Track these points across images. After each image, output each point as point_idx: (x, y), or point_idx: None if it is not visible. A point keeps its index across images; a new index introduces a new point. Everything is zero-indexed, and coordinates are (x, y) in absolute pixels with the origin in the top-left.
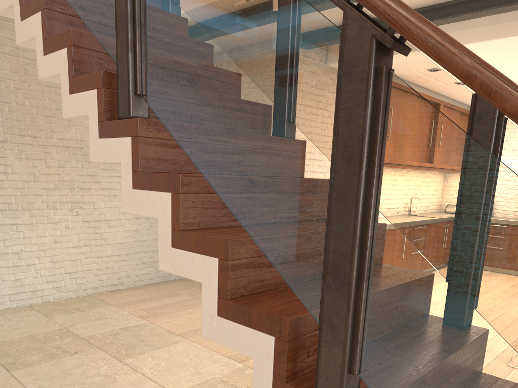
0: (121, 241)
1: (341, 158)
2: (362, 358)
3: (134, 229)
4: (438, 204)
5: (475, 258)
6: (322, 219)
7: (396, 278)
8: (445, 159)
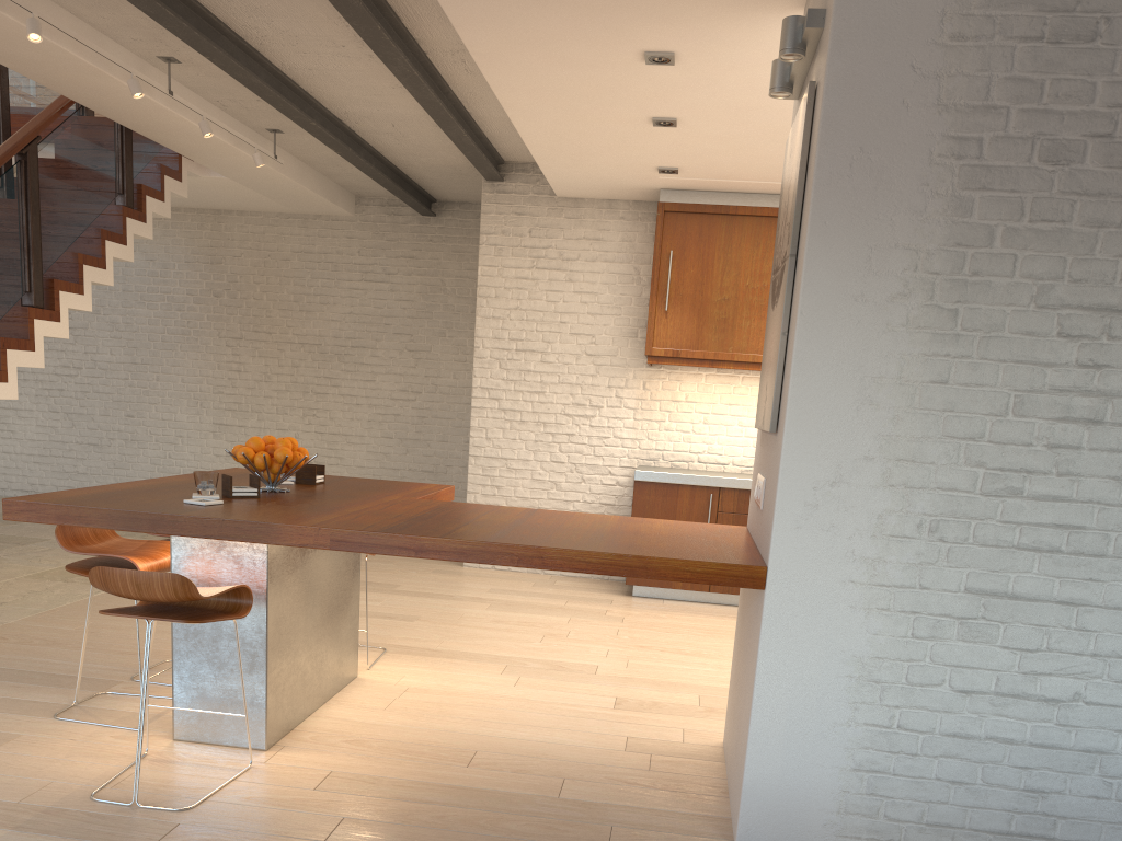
0: (362, 465)
1: None
2: None
3: (382, 451)
4: None
5: None
6: None
7: None
8: None
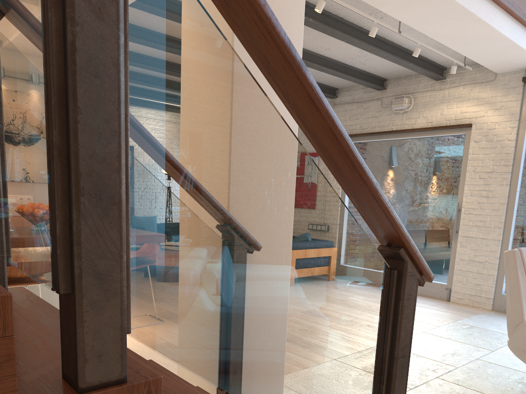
0: None
1: (85, 3)
2: (131, 307)
3: None
4: (198, 99)
5: (233, 157)
6: (34, 104)
7: (163, 189)
8: (200, 47)
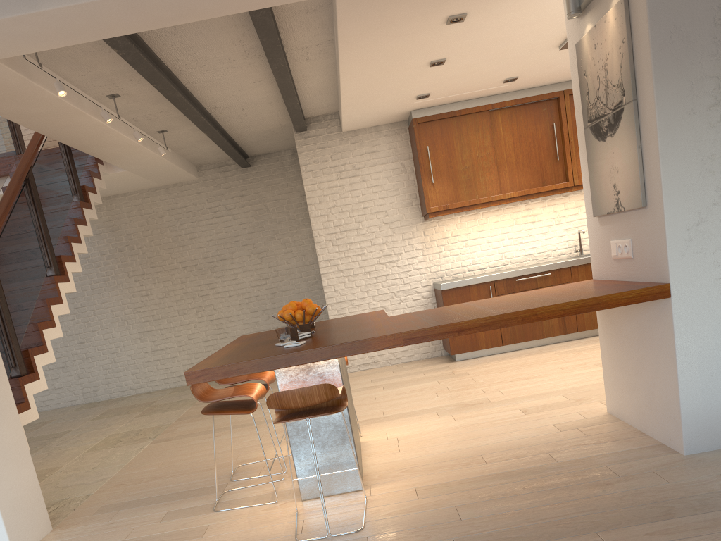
0: (242, 333)
1: None
2: None
3: (253, 321)
4: None
5: None
6: None
7: None
8: None
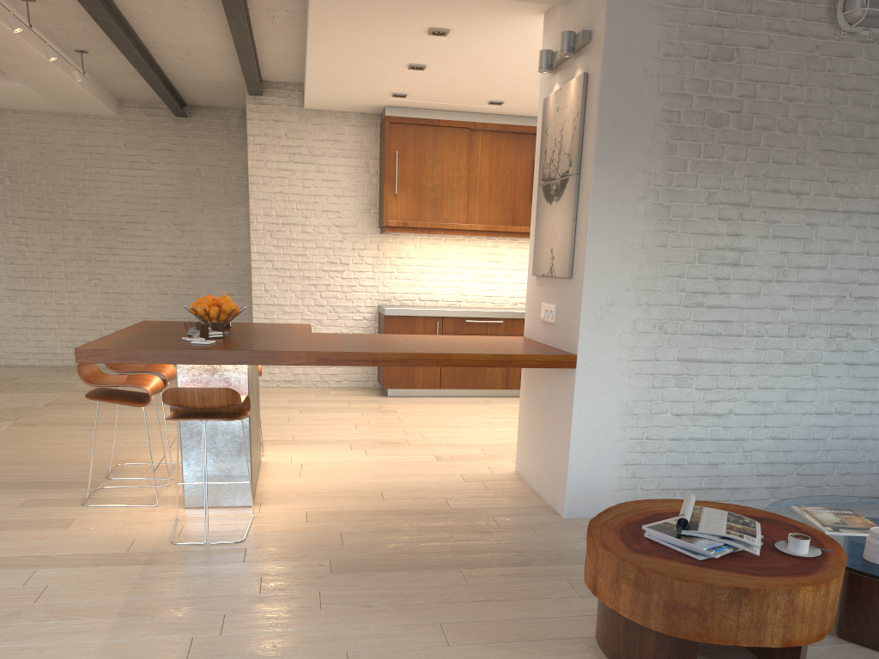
0: (144, 316)
1: None
2: None
3: (160, 305)
4: None
5: None
6: None
7: None
8: None
